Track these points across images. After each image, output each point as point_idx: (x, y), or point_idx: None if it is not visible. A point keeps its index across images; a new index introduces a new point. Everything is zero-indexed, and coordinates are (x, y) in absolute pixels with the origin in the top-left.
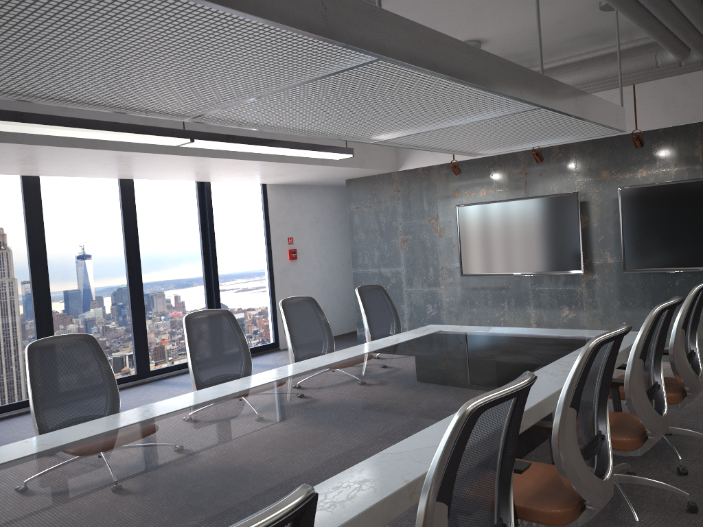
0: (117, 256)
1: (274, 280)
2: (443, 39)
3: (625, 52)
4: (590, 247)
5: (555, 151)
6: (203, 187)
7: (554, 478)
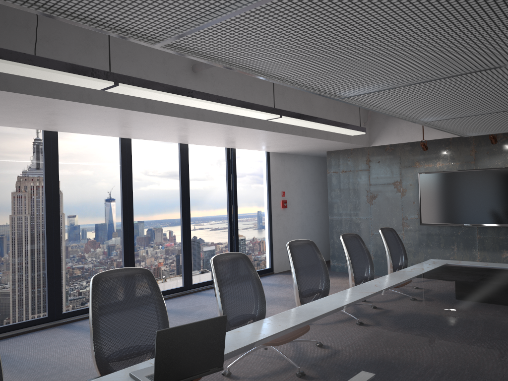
0: (175, 199)
1: (272, 222)
2: None
3: None
4: None
5: (500, 136)
6: (230, 152)
7: None
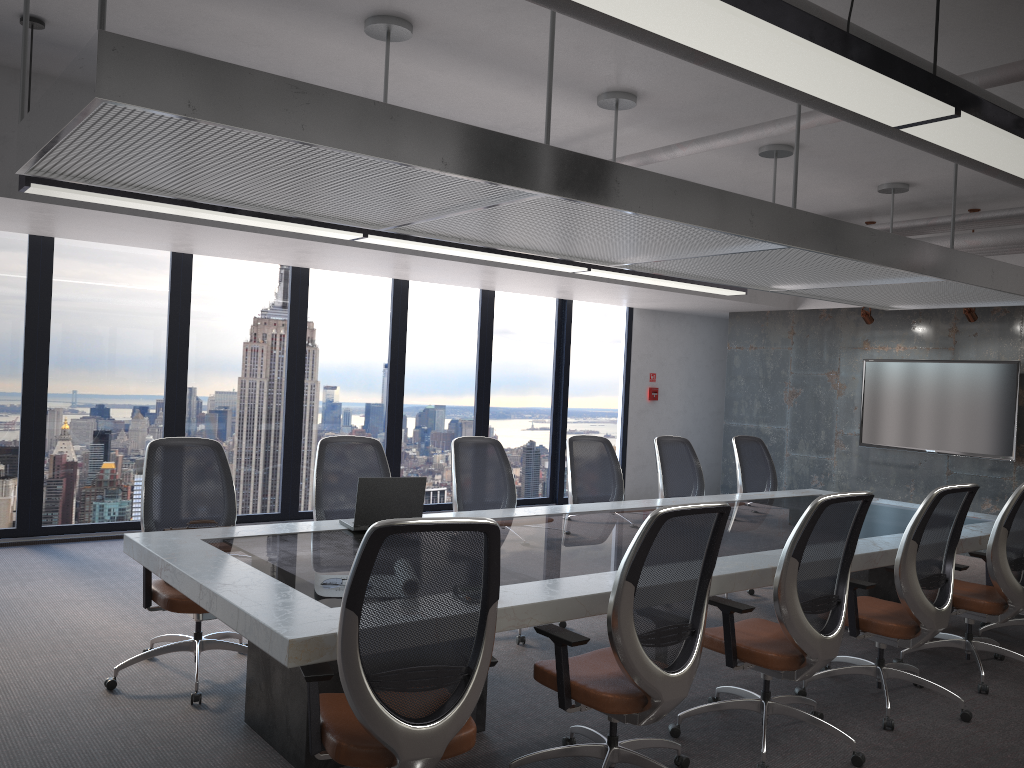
0: (468, 371)
1: (627, 422)
2: (847, 227)
3: None
4: None
5: (996, 308)
6: (564, 305)
7: (900, 611)
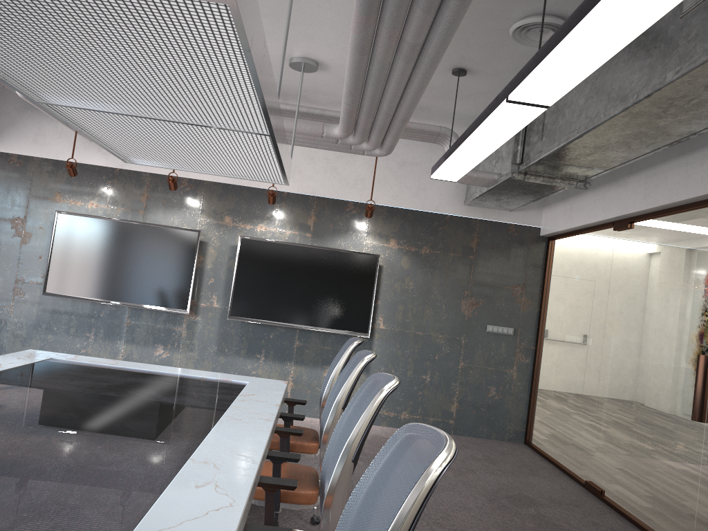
0: None
1: None
2: (259, 18)
3: (287, 113)
4: (199, 288)
5: (184, 183)
6: None
7: None
